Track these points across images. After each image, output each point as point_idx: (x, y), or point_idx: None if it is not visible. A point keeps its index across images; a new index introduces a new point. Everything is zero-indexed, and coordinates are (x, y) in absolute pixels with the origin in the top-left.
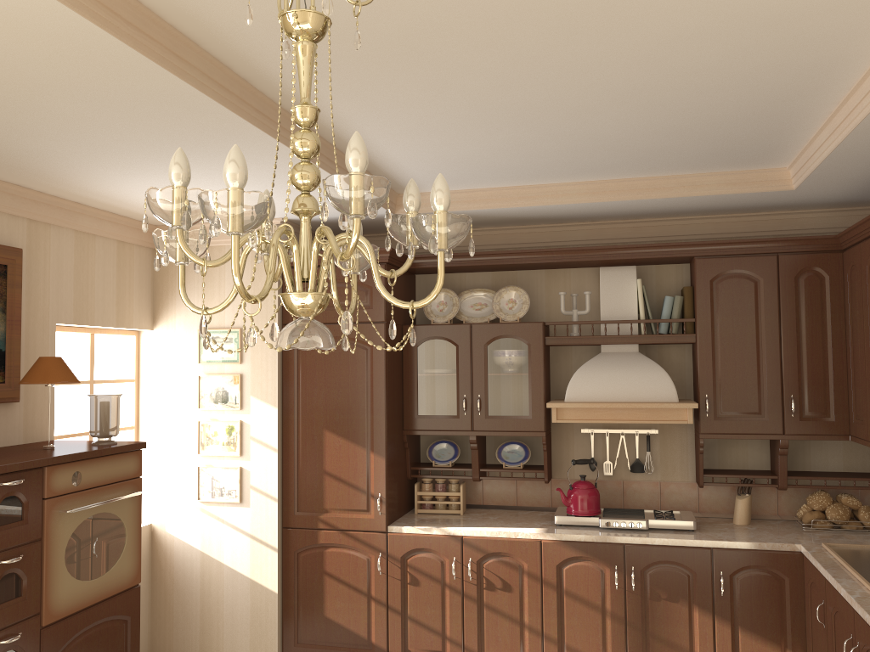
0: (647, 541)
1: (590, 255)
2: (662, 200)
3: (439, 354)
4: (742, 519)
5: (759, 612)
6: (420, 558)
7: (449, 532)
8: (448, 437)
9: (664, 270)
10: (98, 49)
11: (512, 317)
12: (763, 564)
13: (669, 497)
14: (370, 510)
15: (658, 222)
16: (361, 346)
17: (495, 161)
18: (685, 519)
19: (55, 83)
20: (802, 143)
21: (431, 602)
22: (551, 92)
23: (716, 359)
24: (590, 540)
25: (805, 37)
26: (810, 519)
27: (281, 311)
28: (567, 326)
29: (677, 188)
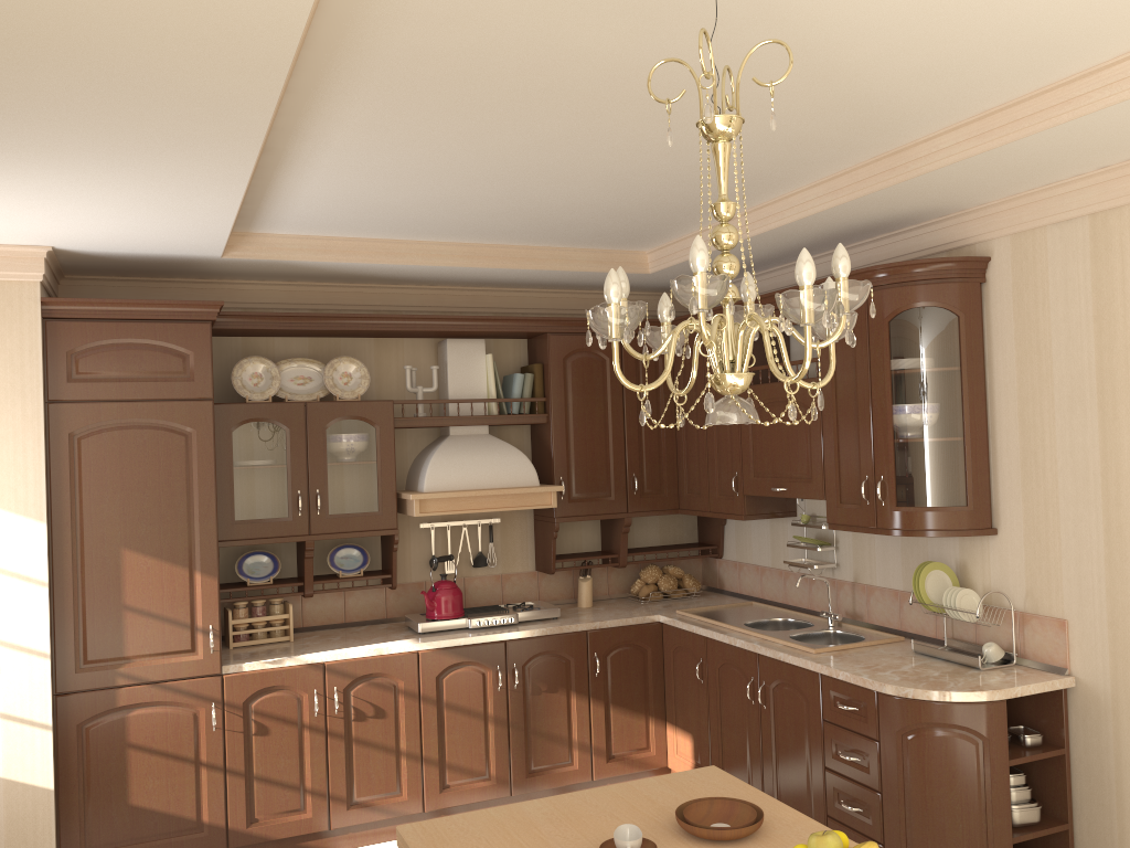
0: (527, 633)
1: (446, 324)
2: (531, 272)
3: (263, 441)
4: (588, 601)
5: (627, 686)
6: (270, 699)
7: (306, 661)
8: (254, 548)
9: (503, 345)
10: (250, 42)
11: (351, 394)
12: (630, 638)
13: (510, 590)
14: (196, 649)
15: (497, 292)
16: (178, 432)
17: (406, 212)
18: (549, 608)
19: (102, 57)
20: (686, 233)
21: (285, 751)
22: (566, 161)
23: (569, 440)
24: (470, 642)
25: (797, 159)
26: (648, 592)
27: (44, 382)
28: (417, 405)
29: (550, 261)
